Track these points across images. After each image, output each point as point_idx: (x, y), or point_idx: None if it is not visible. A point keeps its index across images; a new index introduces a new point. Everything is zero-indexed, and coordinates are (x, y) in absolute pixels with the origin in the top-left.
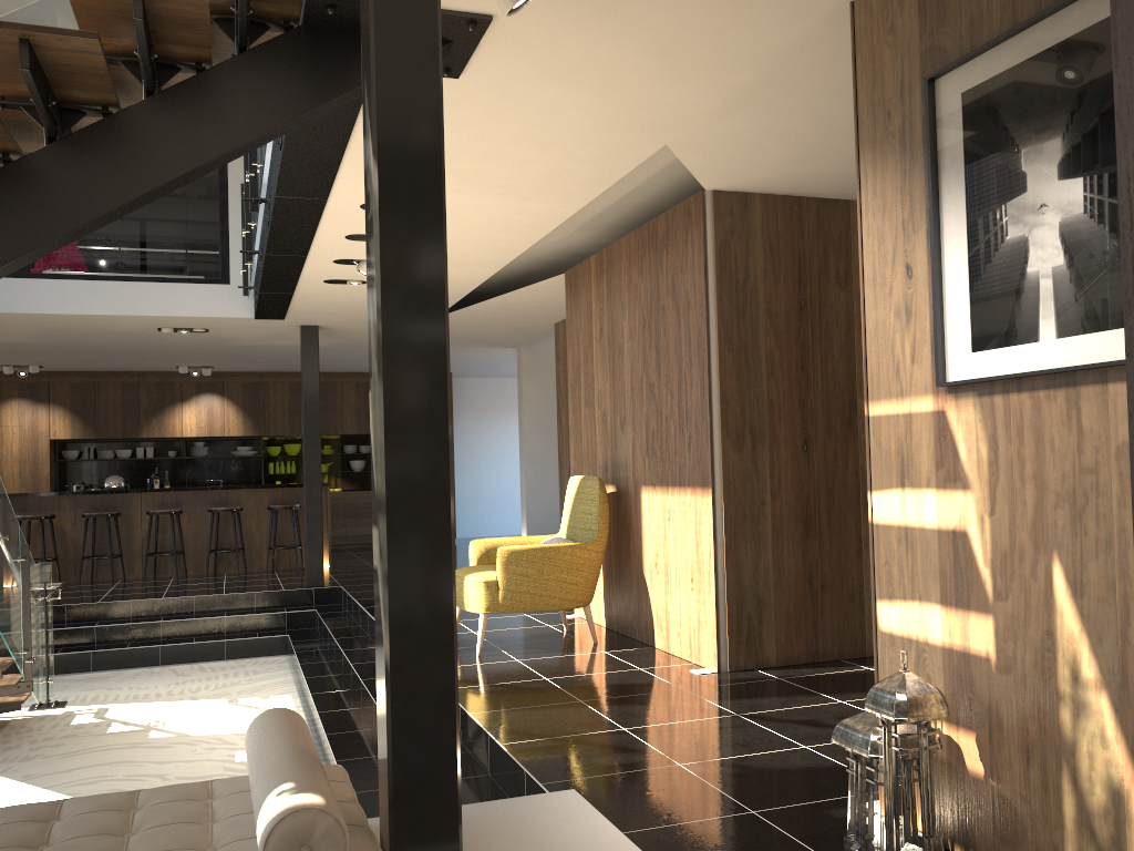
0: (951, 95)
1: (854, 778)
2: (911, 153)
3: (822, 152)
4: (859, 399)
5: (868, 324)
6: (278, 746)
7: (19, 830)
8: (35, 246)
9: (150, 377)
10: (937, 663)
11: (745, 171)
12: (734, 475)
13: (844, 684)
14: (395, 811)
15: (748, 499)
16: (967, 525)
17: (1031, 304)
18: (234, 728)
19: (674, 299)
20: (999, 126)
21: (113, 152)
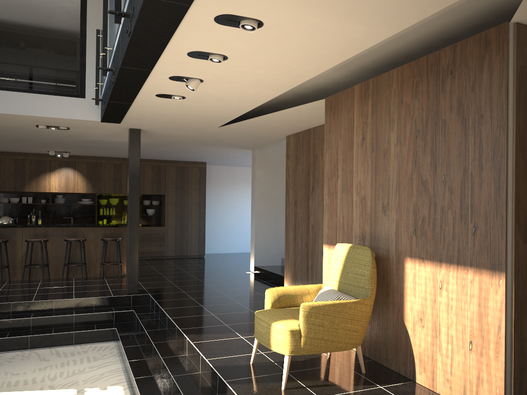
0: None
1: None
2: None
3: None
4: None
5: None
6: None
7: None
8: None
9: (31, 156)
10: None
11: None
12: (522, 262)
13: None
14: None
15: None
16: None
17: None
18: None
19: (460, 114)
20: None
21: None
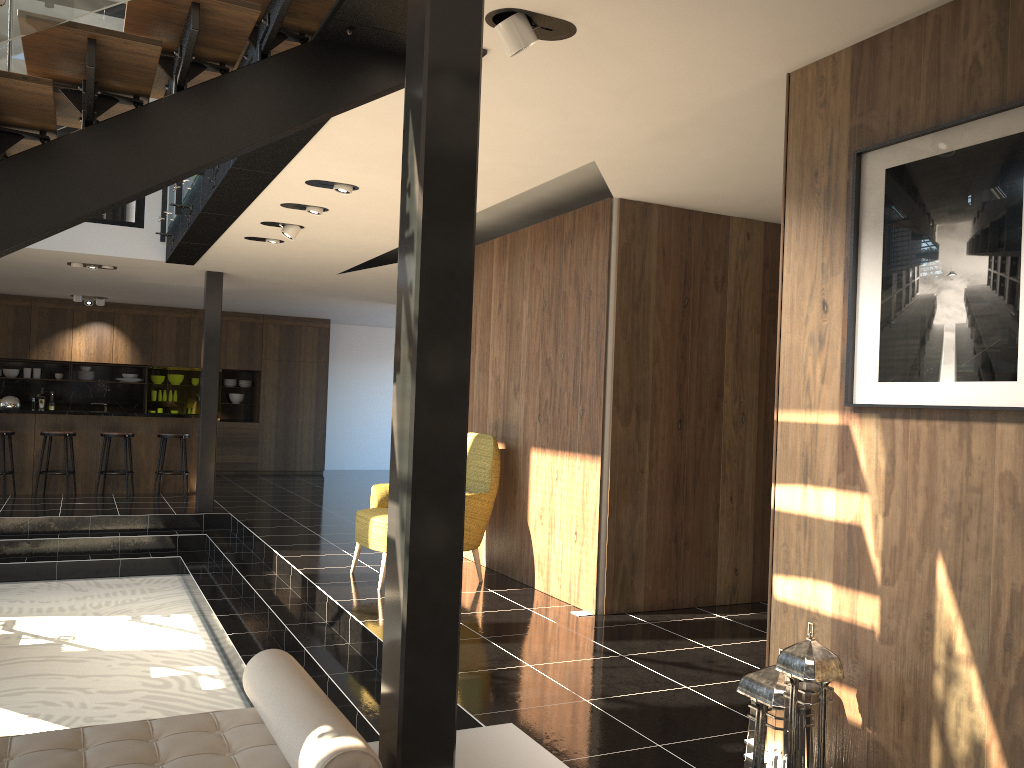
0: (877, 170)
1: (755, 723)
2: (835, 210)
3: (721, 179)
4: (726, 387)
5: (783, 344)
6: (295, 688)
7: (56, 758)
8: (68, 220)
9: (42, 302)
10: (826, 630)
11: (653, 186)
12: (620, 446)
13: (704, 630)
14: (403, 749)
15: (630, 467)
16: (862, 521)
17: (935, 351)
18: (143, 645)
19: (576, 288)
20: (918, 203)
21: (144, 139)
